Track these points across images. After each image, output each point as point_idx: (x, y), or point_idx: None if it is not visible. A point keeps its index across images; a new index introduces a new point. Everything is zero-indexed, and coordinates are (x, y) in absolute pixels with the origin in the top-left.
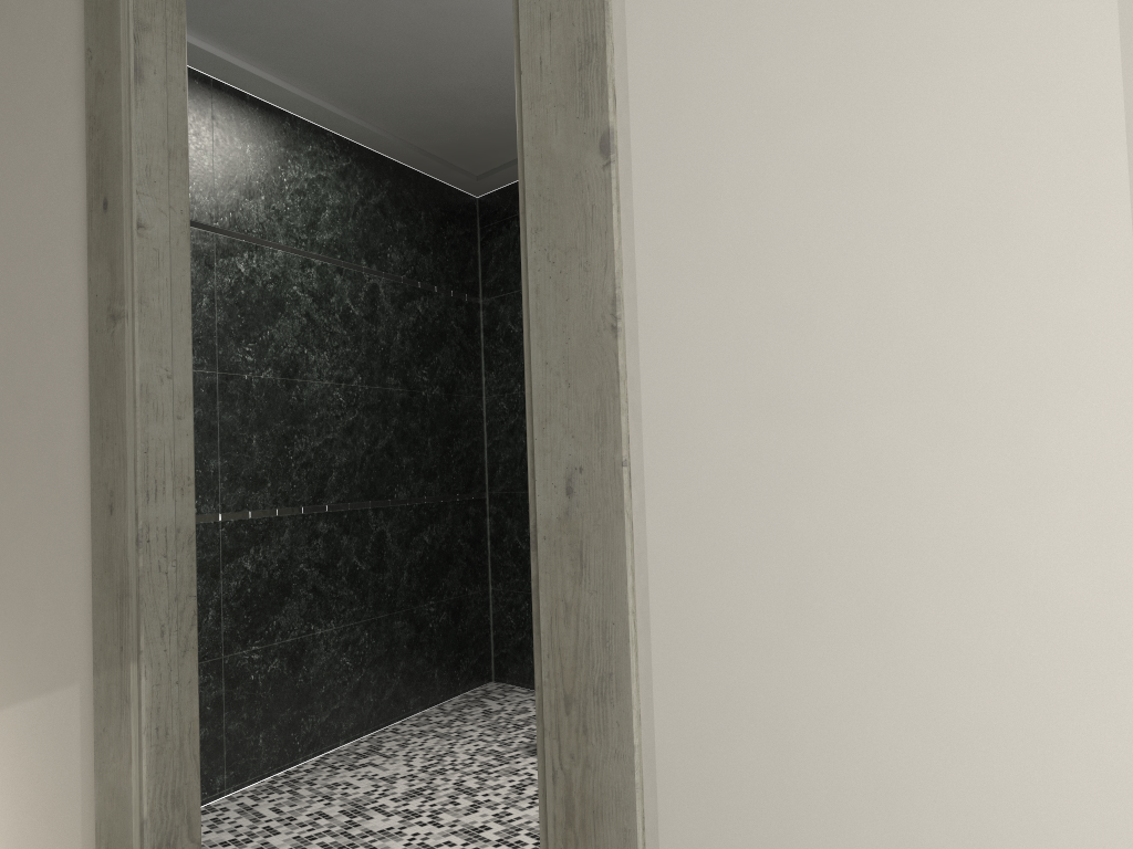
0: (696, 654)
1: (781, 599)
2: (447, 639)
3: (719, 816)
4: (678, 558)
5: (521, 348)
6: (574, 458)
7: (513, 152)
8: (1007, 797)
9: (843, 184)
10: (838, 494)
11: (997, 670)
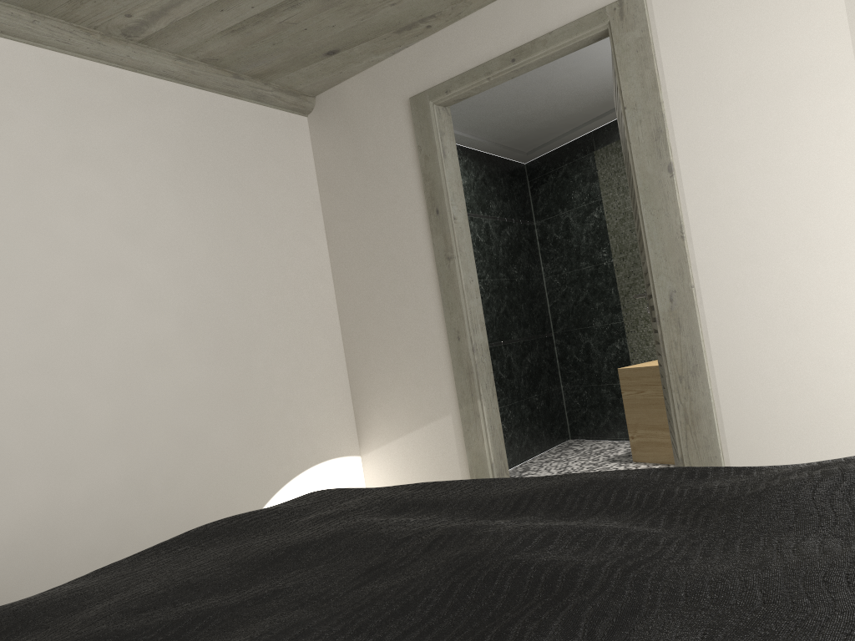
0: (729, 352)
1: (759, 328)
2: (545, 415)
3: (745, 409)
4: (718, 318)
5: (564, 247)
6: (671, 287)
7: (549, 137)
8: (852, 385)
9: (765, 173)
10: (776, 287)
11: (843, 341)
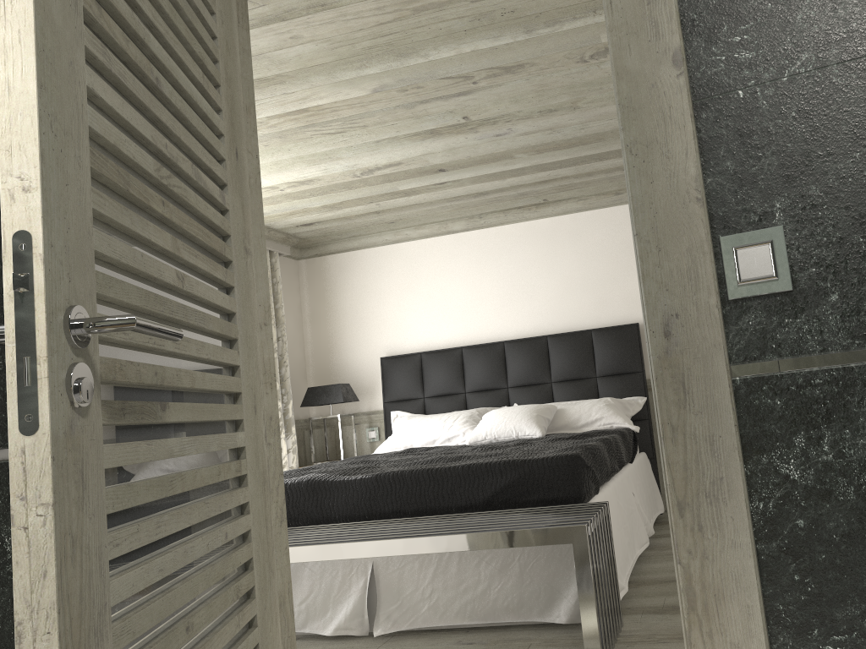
0: None
1: None
2: None
3: None
4: None
5: None
6: None
7: None
8: None
9: None
10: None
11: None
